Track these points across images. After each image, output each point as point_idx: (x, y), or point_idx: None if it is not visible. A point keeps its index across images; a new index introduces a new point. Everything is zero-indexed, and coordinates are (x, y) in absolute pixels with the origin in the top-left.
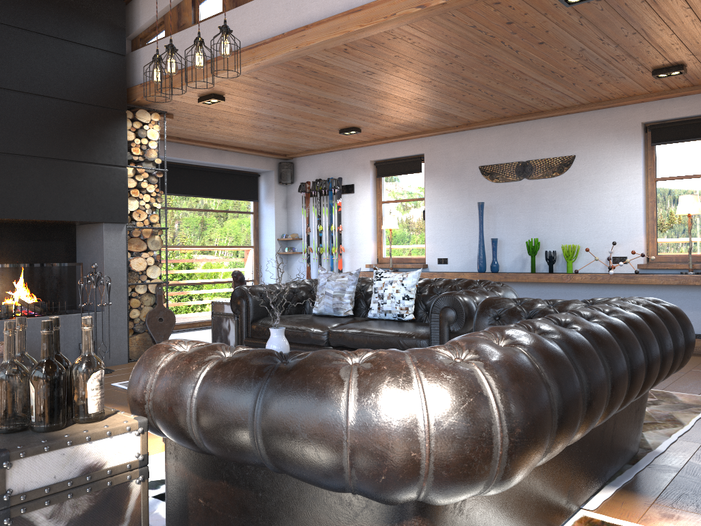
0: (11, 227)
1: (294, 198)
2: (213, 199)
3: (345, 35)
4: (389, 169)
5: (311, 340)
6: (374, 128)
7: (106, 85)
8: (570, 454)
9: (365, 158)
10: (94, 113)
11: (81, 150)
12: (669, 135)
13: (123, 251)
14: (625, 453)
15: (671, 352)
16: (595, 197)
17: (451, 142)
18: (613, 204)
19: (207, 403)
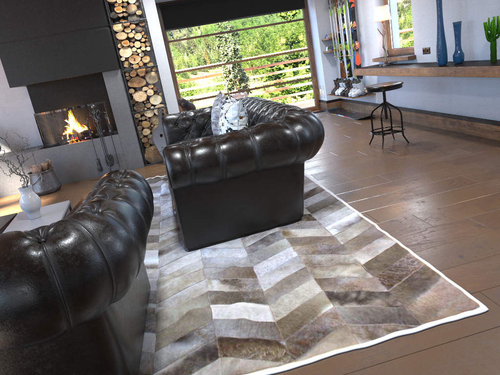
0: (65, 82)
1: None
2: (263, 16)
3: None
4: None
5: None
6: None
7: None
8: None
9: None
10: None
11: (69, 22)
12: None
13: (122, 89)
14: None
15: None
16: None
17: None
18: None
19: None
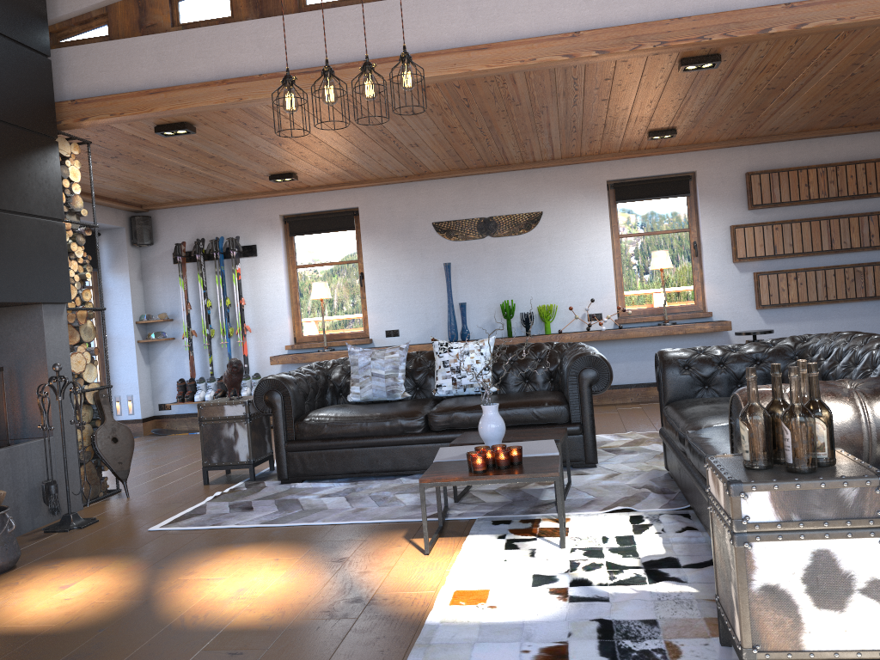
0: None
1: (154, 265)
2: None
3: (461, 74)
4: (308, 226)
5: (402, 429)
6: (312, 175)
7: (33, 98)
8: None
9: (271, 212)
10: (24, 139)
11: (14, 194)
12: (632, 193)
13: (66, 344)
14: None
15: None
16: (566, 255)
17: (394, 194)
18: (584, 261)
19: None
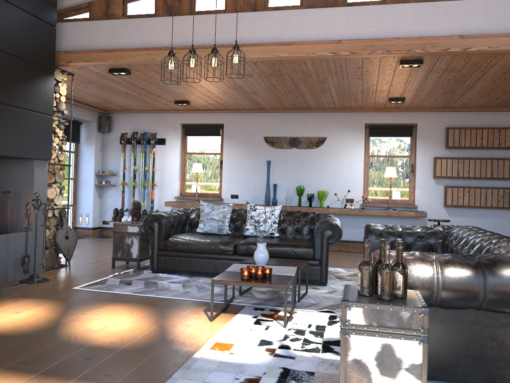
0: None
1: (109, 143)
2: None
3: (273, 57)
4: (195, 131)
5: (221, 251)
6: (199, 103)
7: (43, 48)
8: None
9: (176, 121)
10: (35, 70)
11: (26, 99)
12: (379, 132)
13: (45, 182)
14: None
15: None
16: (337, 163)
17: (244, 118)
18: (347, 168)
19: (451, 280)
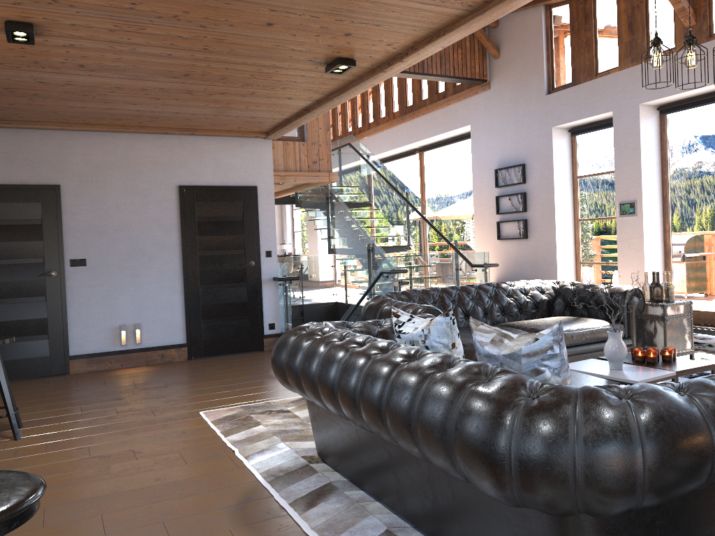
0: None
1: None
2: None
3: (521, 3)
4: None
5: None
6: None
7: None
8: None
9: None
10: None
11: None
12: None
13: None
14: None
15: None
16: None
17: None
18: None
19: None
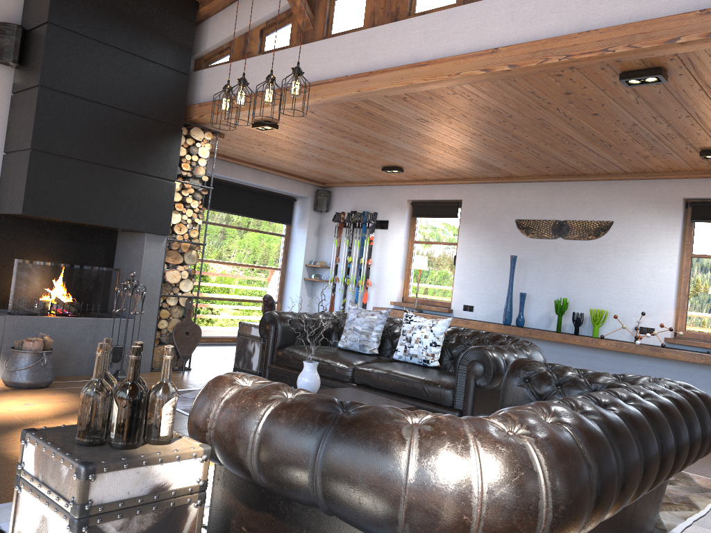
0: (58, 226)
1: (326, 226)
2: (248, 218)
3: (407, 86)
4: (426, 210)
5: (335, 374)
6: (416, 169)
7: (167, 101)
8: (593, 528)
9: (402, 196)
10: (152, 127)
11: (135, 161)
12: (710, 214)
13: (161, 262)
14: (641, 531)
15: (699, 440)
16: (629, 265)
17: (490, 192)
18: (646, 274)
19: (270, 441)
